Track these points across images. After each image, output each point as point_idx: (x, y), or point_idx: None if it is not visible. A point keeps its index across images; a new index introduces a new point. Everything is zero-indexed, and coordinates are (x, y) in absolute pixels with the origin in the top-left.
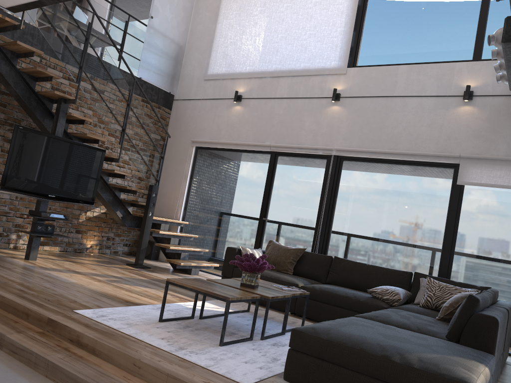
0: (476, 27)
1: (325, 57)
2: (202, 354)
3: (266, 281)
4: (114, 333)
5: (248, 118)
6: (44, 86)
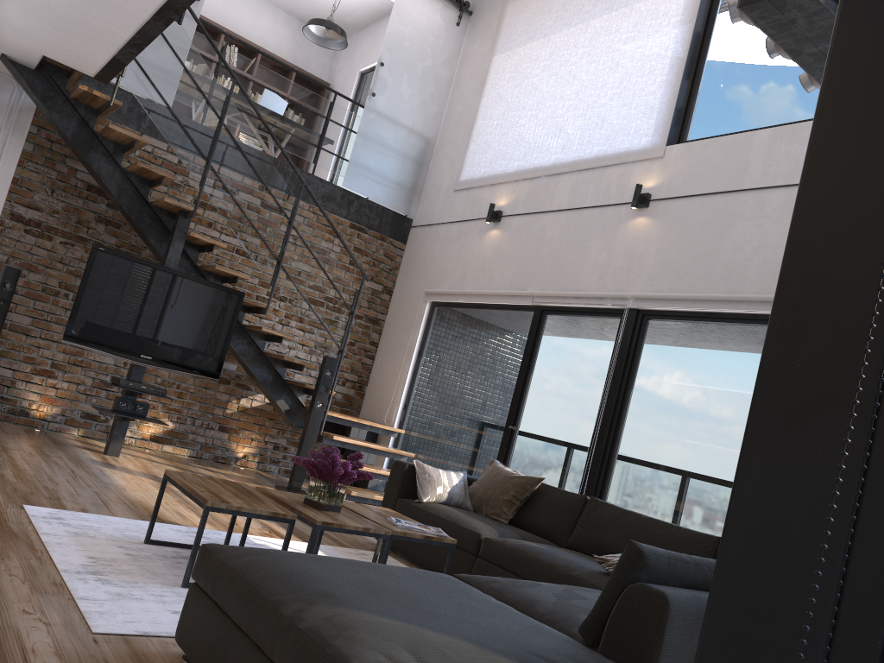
0: None
1: (632, 131)
2: (115, 587)
3: (401, 515)
4: (22, 536)
5: (507, 250)
6: (183, 199)
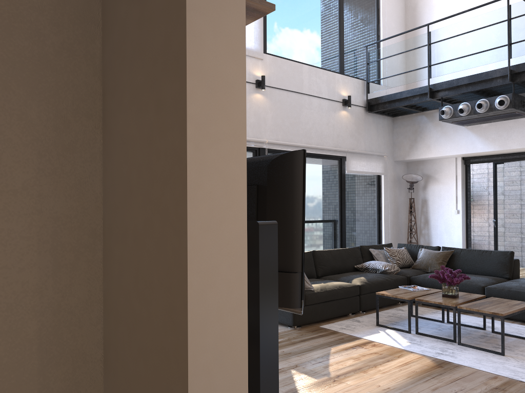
0: (338, 45)
1: None
2: None
3: (387, 290)
4: None
5: None
6: None
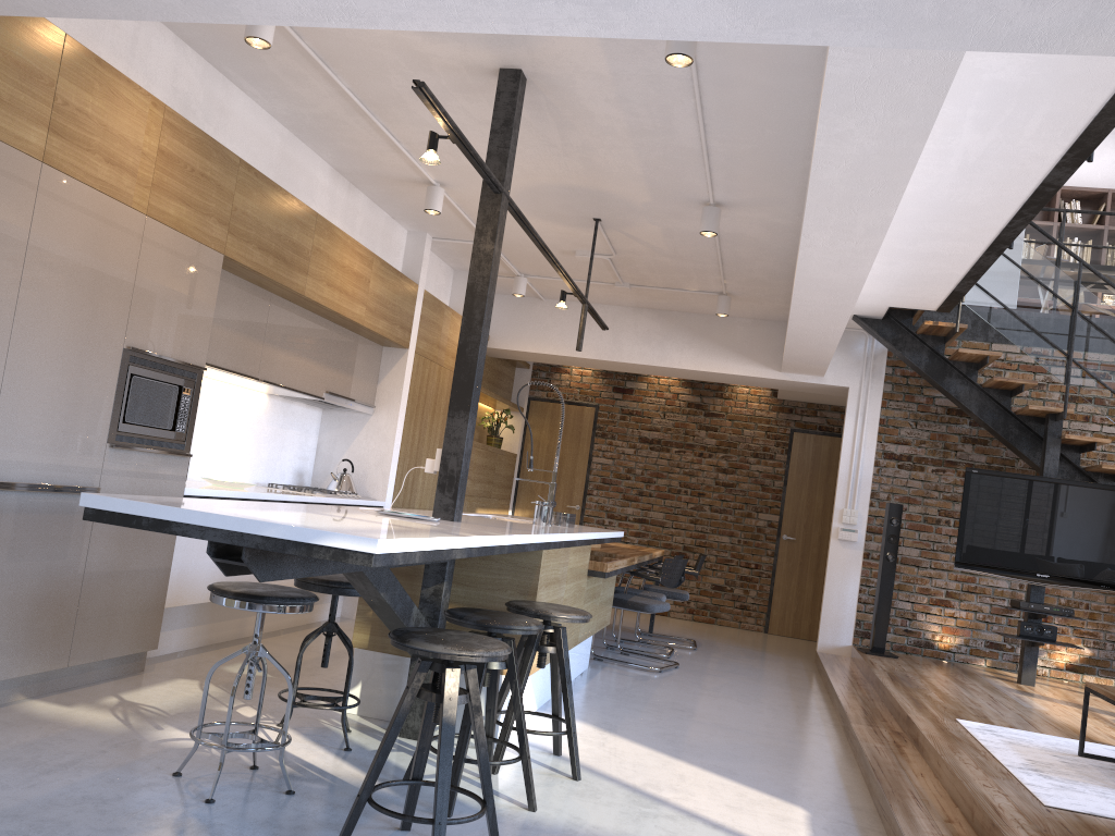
0: None
1: None
2: (1056, 781)
3: None
4: (964, 740)
5: None
6: (1048, 398)
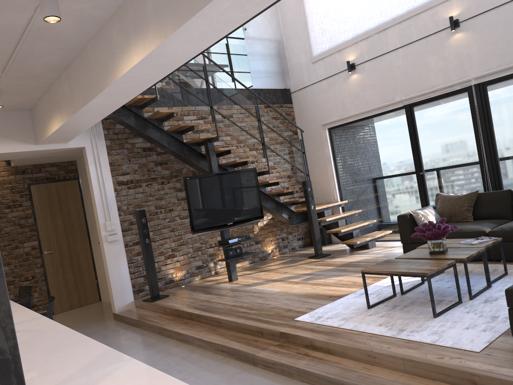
0: None
1: None
2: (423, 331)
3: (451, 239)
4: (338, 331)
5: (369, 82)
6: (187, 133)
